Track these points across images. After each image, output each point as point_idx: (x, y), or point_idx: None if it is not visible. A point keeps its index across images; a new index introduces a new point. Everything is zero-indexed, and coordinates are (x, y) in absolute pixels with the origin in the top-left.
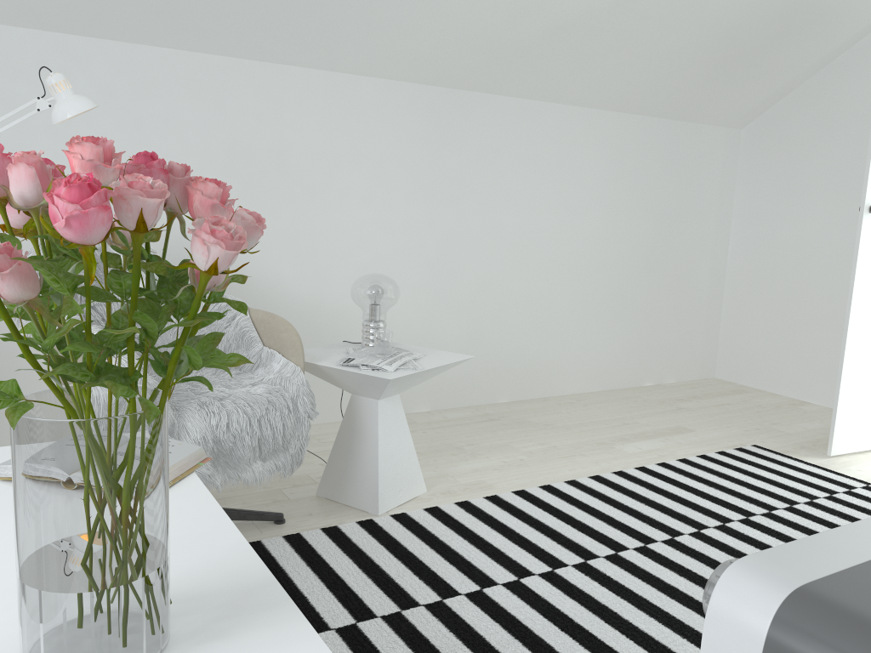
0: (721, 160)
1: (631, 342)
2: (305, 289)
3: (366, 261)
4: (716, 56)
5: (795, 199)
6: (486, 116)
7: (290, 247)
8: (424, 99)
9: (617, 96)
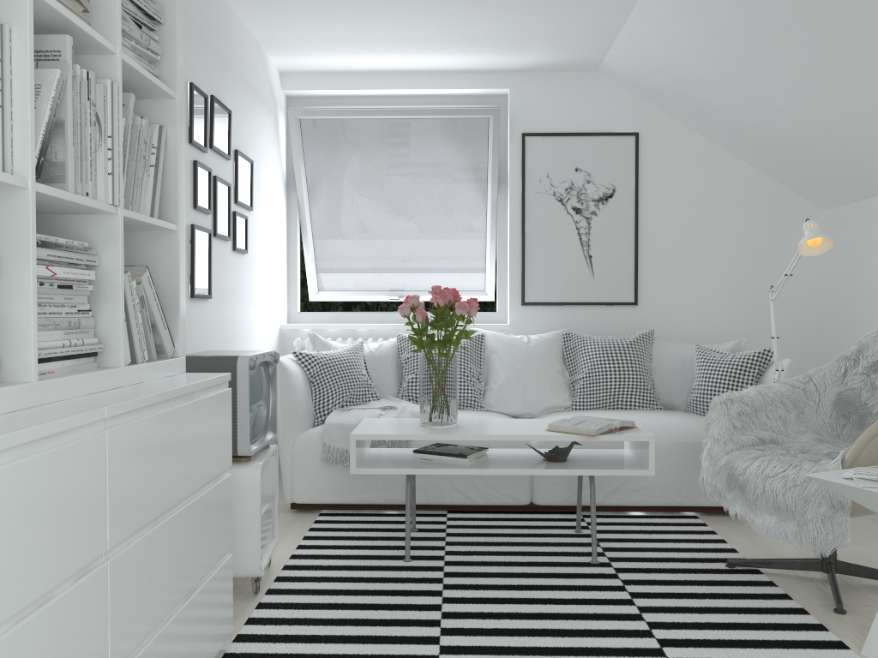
0: None
1: None
2: None
3: None
4: None
5: None
6: None
7: None
8: None
9: None
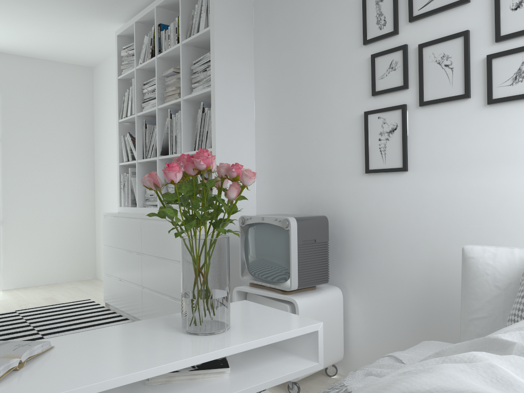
0: None
1: None
2: None
3: None
4: None
5: None
6: None
7: None
8: None
9: None
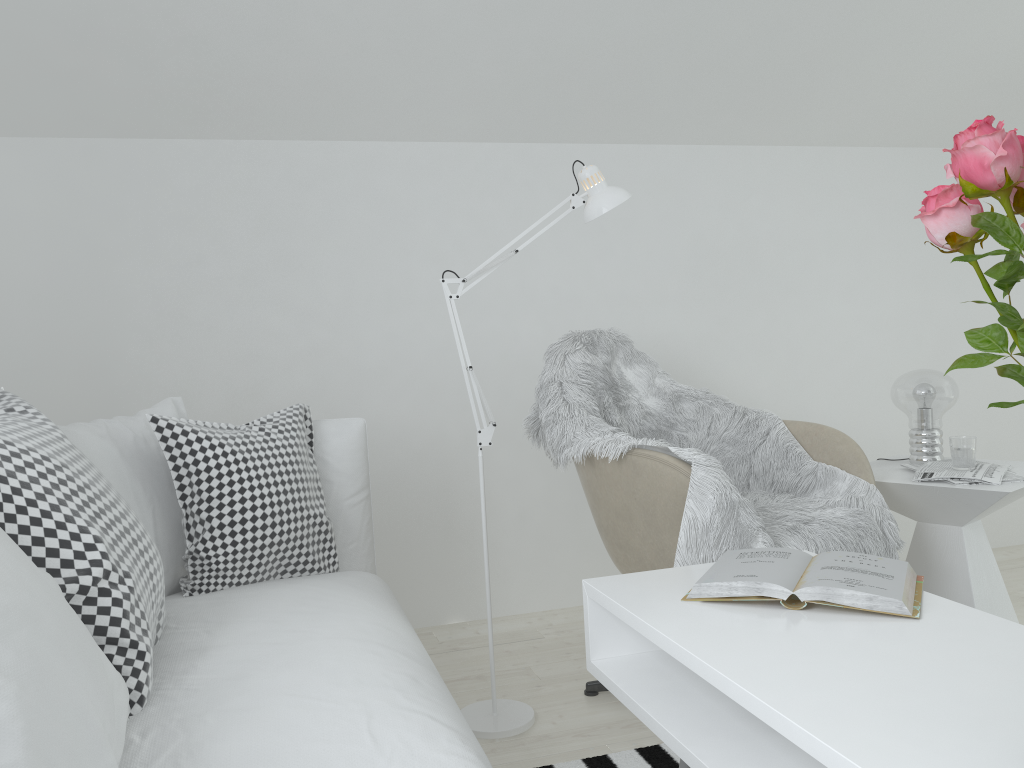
0: None
1: None
2: (786, 406)
3: (853, 367)
4: None
5: None
6: None
7: (765, 356)
8: (906, 164)
9: None
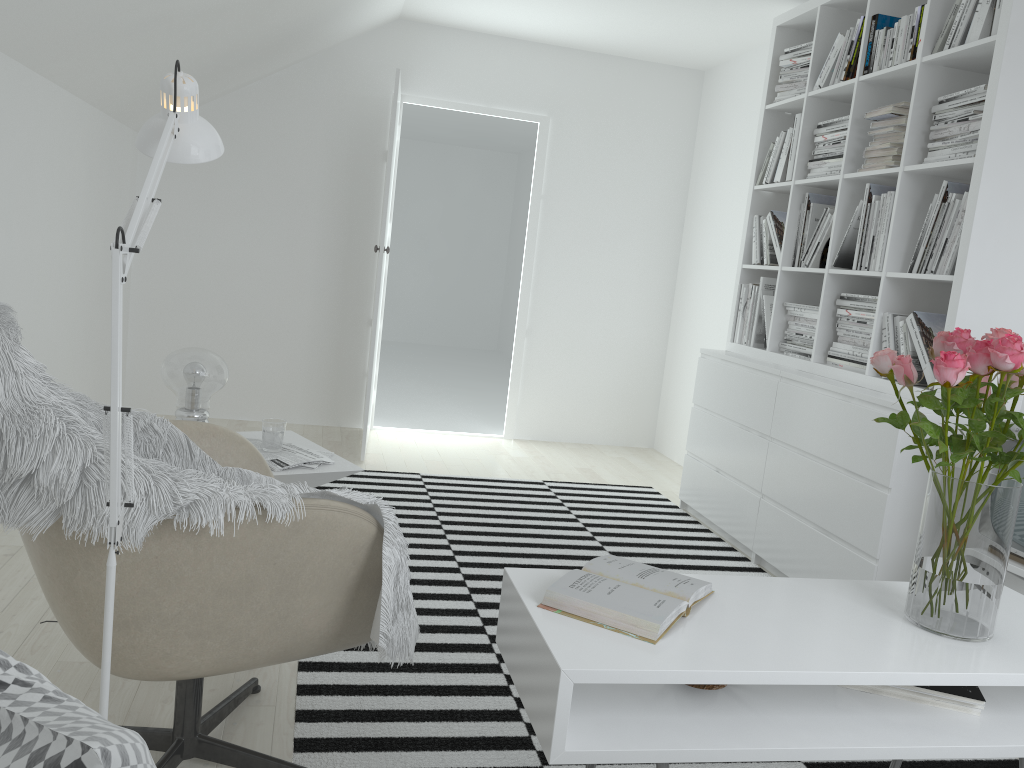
0: (131, 167)
1: (92, 385)
2: None
3: None
4: (205, 68)
5: (213, 219)
6: (27, 99)
7: None
8: None
9: (111, 90)
